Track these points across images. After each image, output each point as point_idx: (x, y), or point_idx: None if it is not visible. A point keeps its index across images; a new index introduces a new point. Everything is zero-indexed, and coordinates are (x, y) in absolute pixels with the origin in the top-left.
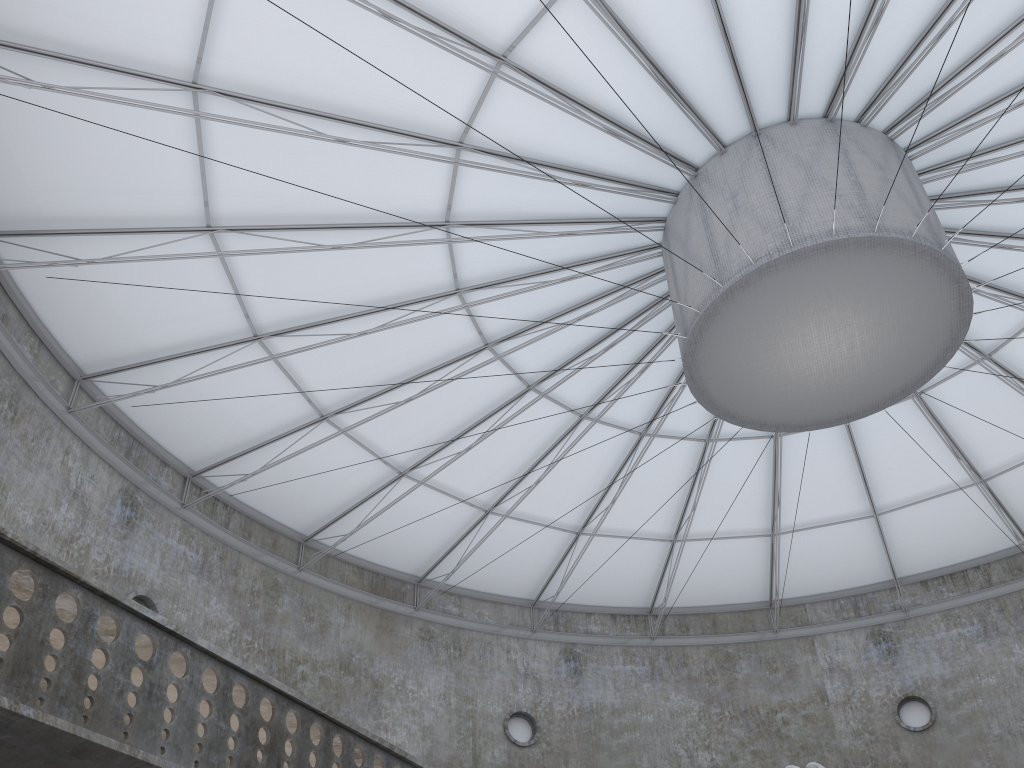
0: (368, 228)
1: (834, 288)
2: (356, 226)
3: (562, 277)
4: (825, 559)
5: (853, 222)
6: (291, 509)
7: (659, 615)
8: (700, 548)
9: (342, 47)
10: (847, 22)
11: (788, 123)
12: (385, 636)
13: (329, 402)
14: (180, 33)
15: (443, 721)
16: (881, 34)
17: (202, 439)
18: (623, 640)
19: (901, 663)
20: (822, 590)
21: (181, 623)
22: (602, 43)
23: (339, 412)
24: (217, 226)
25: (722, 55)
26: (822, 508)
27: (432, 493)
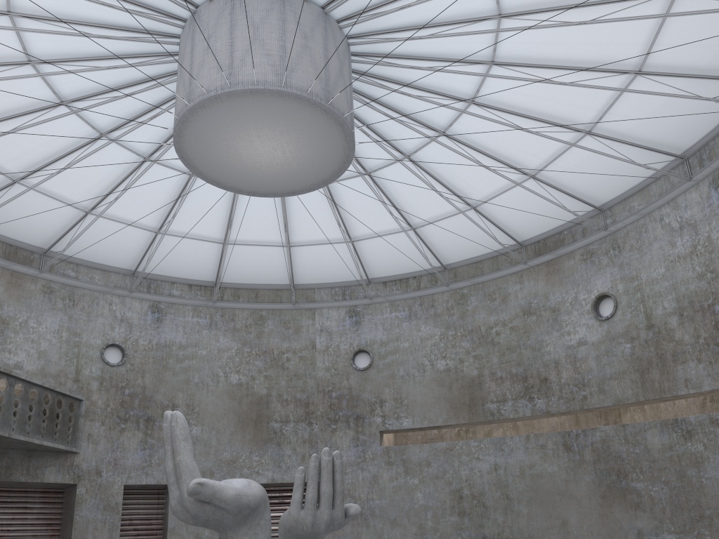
0: None
1: (263, 117)
2: None
3: (112, 64)
4: (325, 263)
5: (271, 77)
6: None
7: (216, 289)
8: (244, 249)
9: None
10: None
11: None
12: (14, 289)
13: None
14: None
15: (55, 348)
16: None
17: None
18: (194, 302)
19: (361, 330)
20: (326, 281)
21: None
22: None
23: None
24: None
25: None
26: (319, 233)
27: (43, 196)
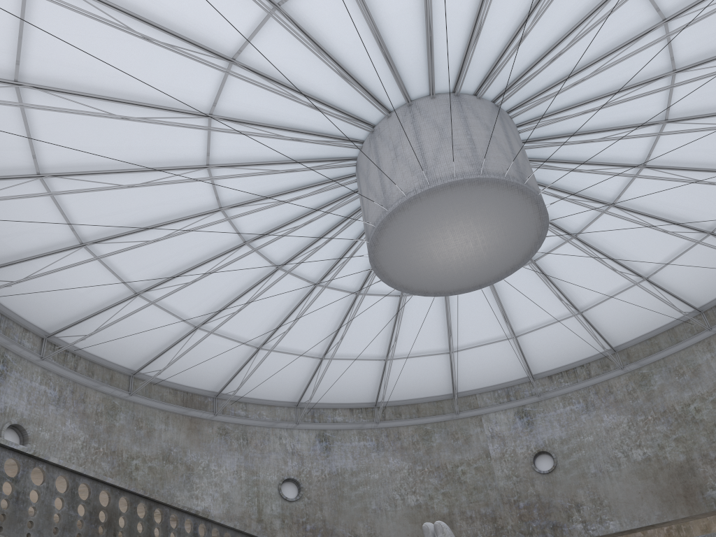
0: (153, 171)
1: (459, 209)
2: (144, 170)
3: (292, 197)
4: (486, 365)
5: (467, 168)
6: (121, 354)
7: (380, 408)
8: (404, 363)
9: (112, 66)
10: (461, 33)
11: (429, 97)
12: (194, 435)
13: (140, 283)
14: (1, 48)
15: (236, 489)
16: (484, 40)
17: (52, 312)
18: (358, 425)
19: (536, 430)
20: (486, 385)
21: (45, 440)
22: (300, 49)
23: (147, 290)
24: (45, 173)
25: (381, 55)
26: (481, 334)
27: (219, 338)
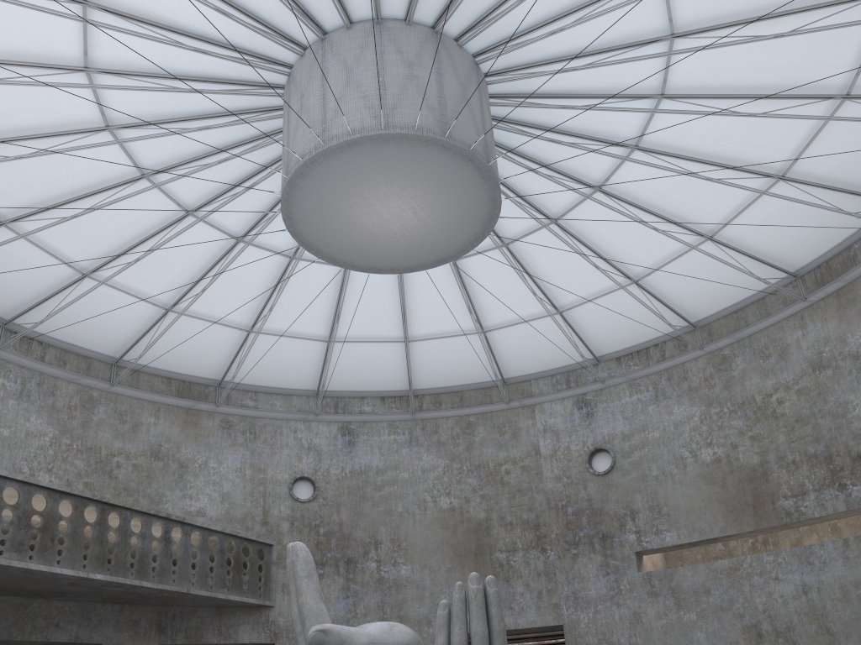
0: (45, 137)
1: (374, 172)
2: (35, 137)
3: (225, 157)
4: (535, 346)
5: (368, 122)
6: (96, 340)
7: (410, 397)
8: (432, 345)
9: None
10: None
11: (346, 27)
12: (190, 429)
13: (86, 263)
14: None
15: (239, 488)
16: None
17: (1, 297)
18: (389, 416)
19: (595, 423)
20: (543, 368)
21: (4, 437)
22: None
23: (95, 271)
24: None
25: None
26: (517, 310)
27: (201, 321)
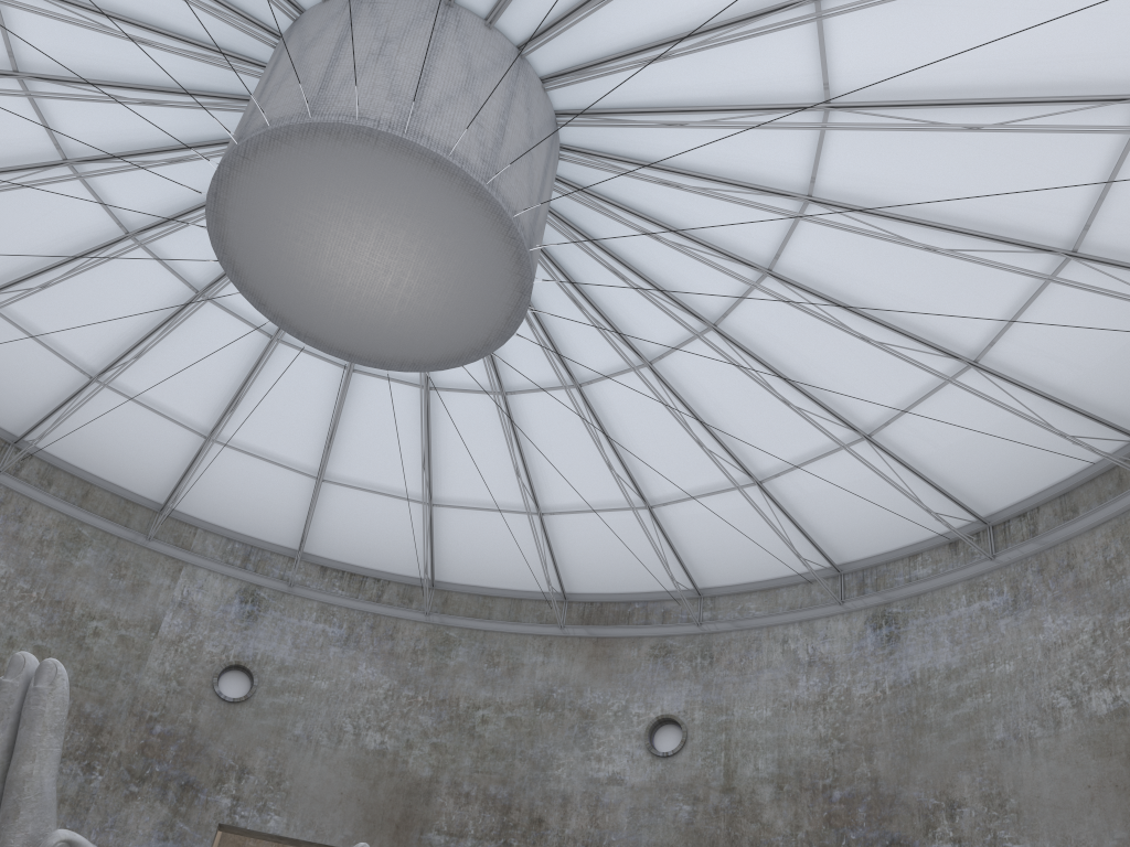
0: None
1: (417, 211)
2: None
3: None
4: (247, 495)
5: (475, 159)
6: None
7: (23, 450)
8: (120, 406)
9: None
10: None
11: (484, 22)
12: None
13: None
14: None
15: None
16: (612, 14)
17: None
18: None
19: (254, 631)
20: (225, 524)
21: None
22: None
23: None
24: None
25: None
26: (275, 442)
27: None
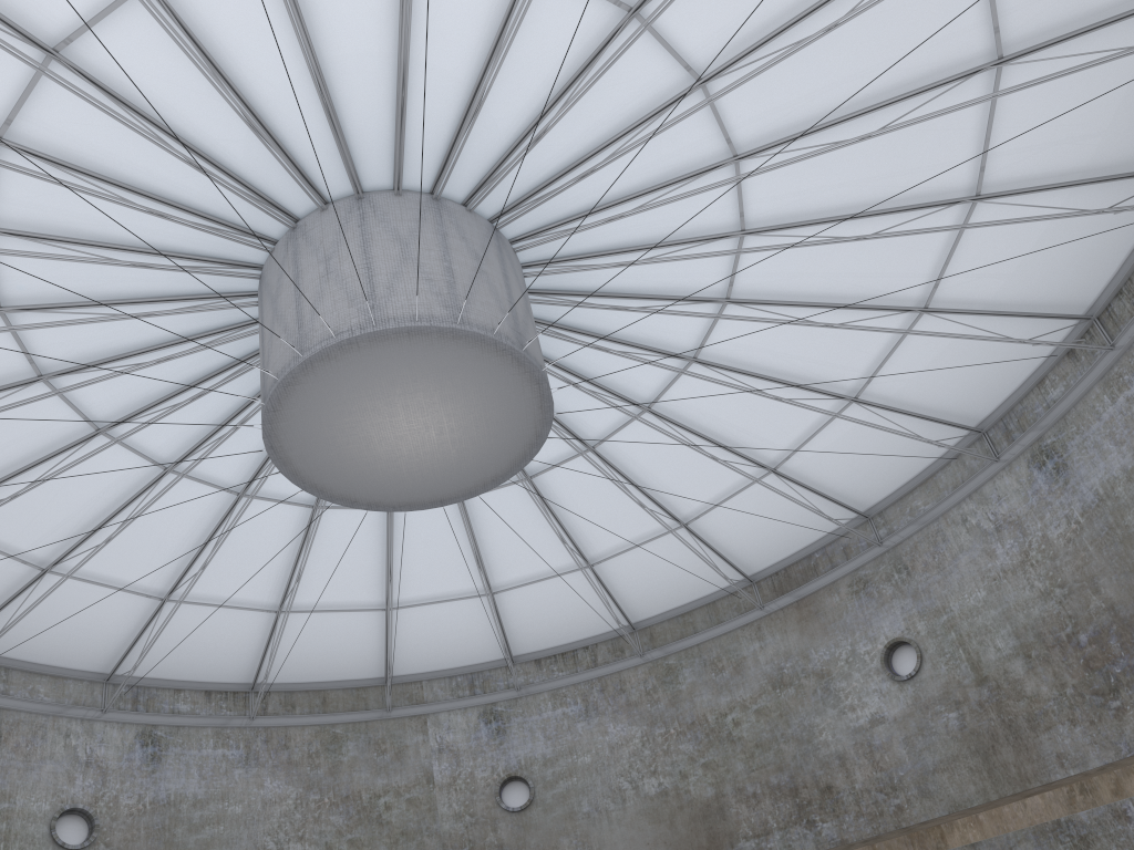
0: None
1: (420, 373)
2: None
3: (140, 311)
4: (443, 635)
5: (438, 310)
6: None
7: (259, 693)
8: (310, 620)
9: None
10: (451, 105)
11: (393, 192)
12: None
13: None
14: None
15: None
16: (485, 124)
17: None
18: (217, 720)
19: (508, 742)
20: (441, 667)
21: None
22: (182, 64)
23: None
24: None
25: (322, 108)
26: (439, 584)
27: None
